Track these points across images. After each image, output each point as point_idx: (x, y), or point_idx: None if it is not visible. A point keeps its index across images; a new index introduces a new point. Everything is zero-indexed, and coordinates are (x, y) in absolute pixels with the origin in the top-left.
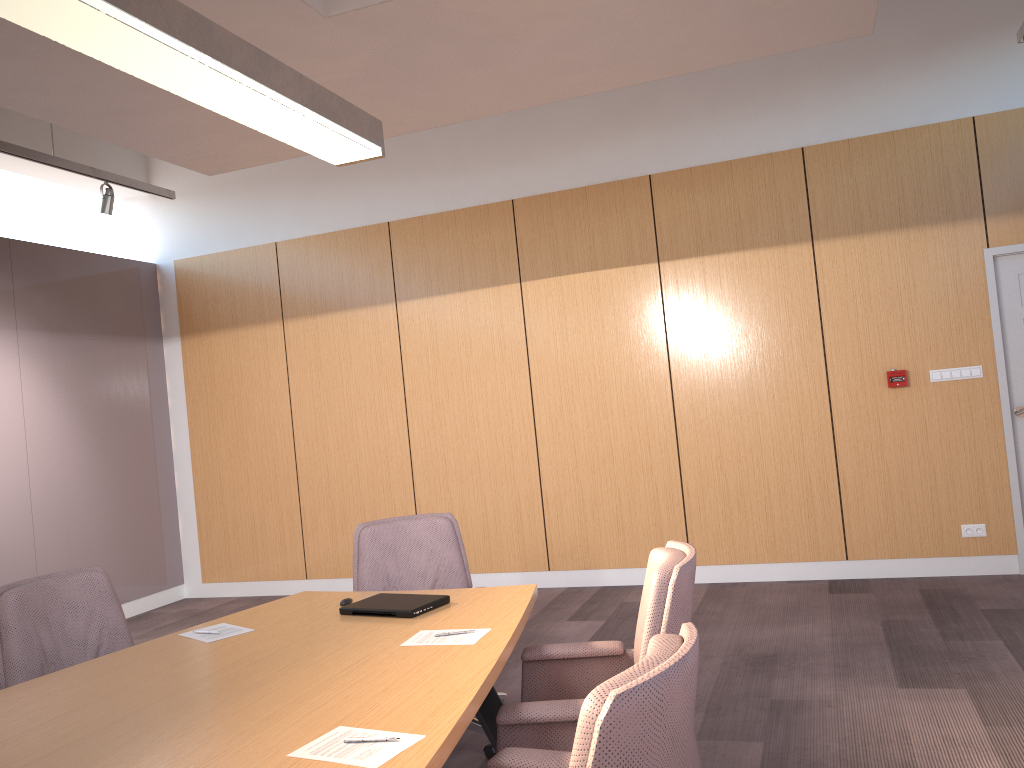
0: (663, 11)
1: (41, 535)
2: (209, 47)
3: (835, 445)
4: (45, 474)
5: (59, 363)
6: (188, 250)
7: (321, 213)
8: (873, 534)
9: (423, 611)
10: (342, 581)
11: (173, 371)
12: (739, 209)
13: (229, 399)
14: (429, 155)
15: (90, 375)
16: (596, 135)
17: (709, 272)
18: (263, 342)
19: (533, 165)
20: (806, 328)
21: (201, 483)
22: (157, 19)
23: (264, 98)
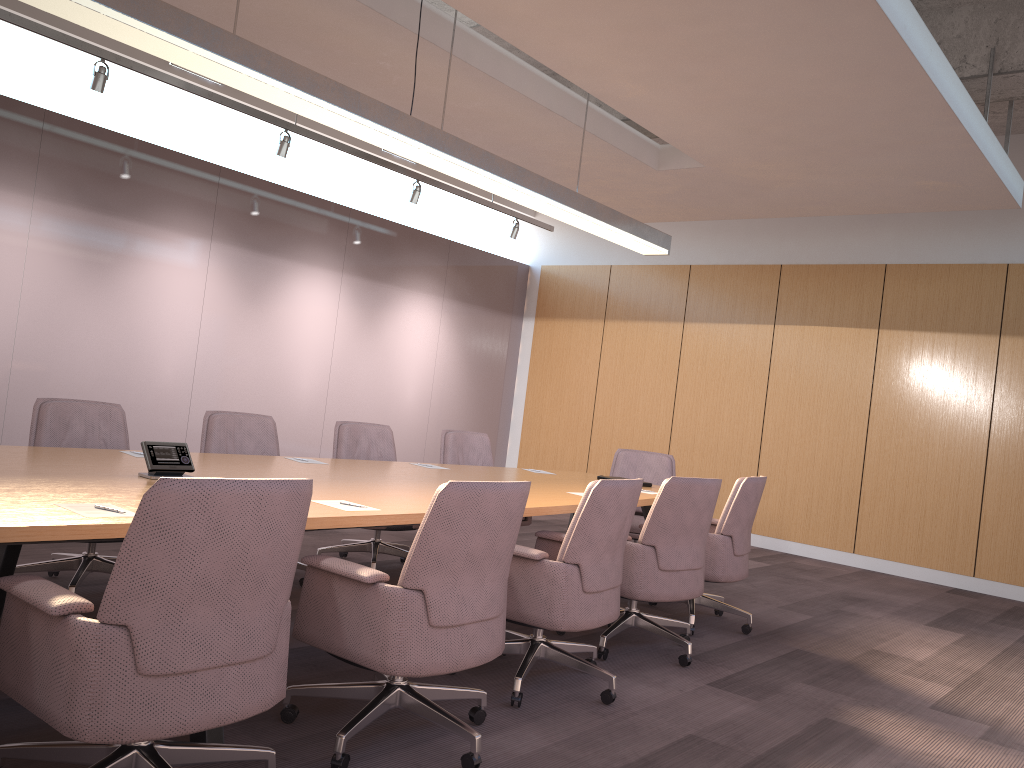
0: (859, 185)
1: (431, 426)
2: (592, 213)
3: (983, 490)
4: (440, 389)
5: (461, 322)
6: (552, 260)
7: None
8: (998, 562)
9: None
10: None
11: (525, 340)
12: (948, 301)
13: (557, 366)
14: (729, 223)
15: (476, 333)
16: (852, 228)
17: (915, 343)
18: (588, 332)
19: (801, 242)
20: (980, 399)
21: (527, 419)
22: (574, 205)
23: (611, 231)
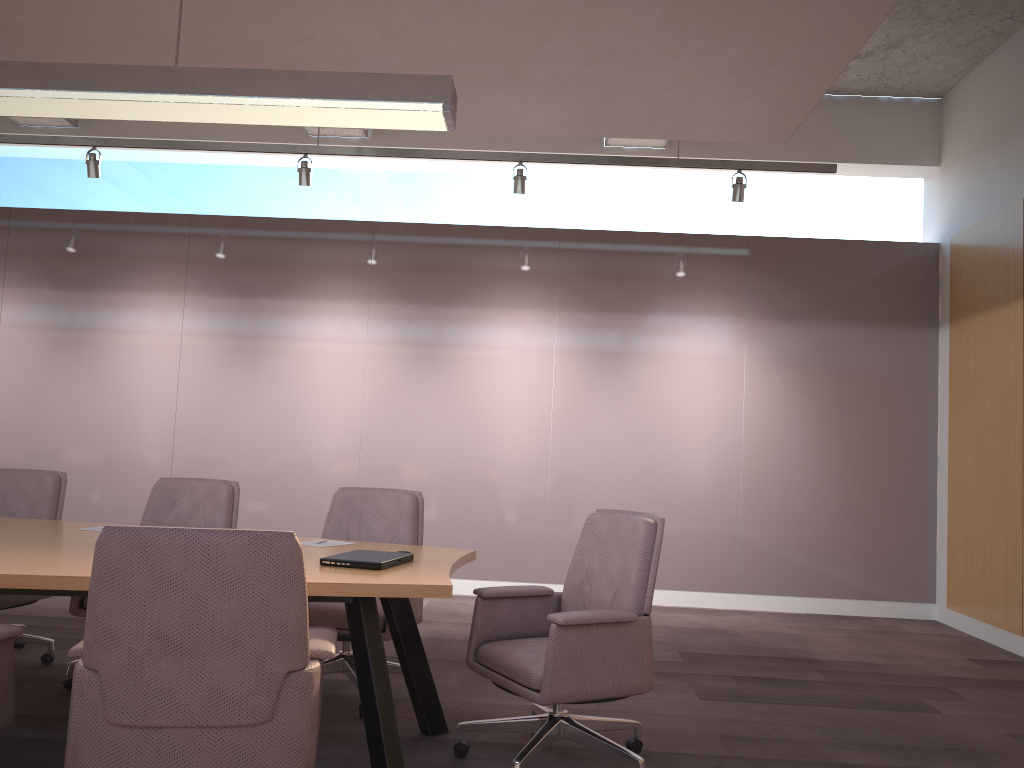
0: None
1: (748, 507)
2: (178, 87)
3: None
4: (760, 452)
5: (790, 349)
6: (960, 223)
7: None
8: None
9: (336, 564)
10: None
11: (942, 362)
12: None
13: (976, 396)
14: None
15: (827, 362)
16: None
17: None
18: (1005, 326)
19: None
20: None
21: (952, 492)
22: (125, 86)
23: (248, 106)
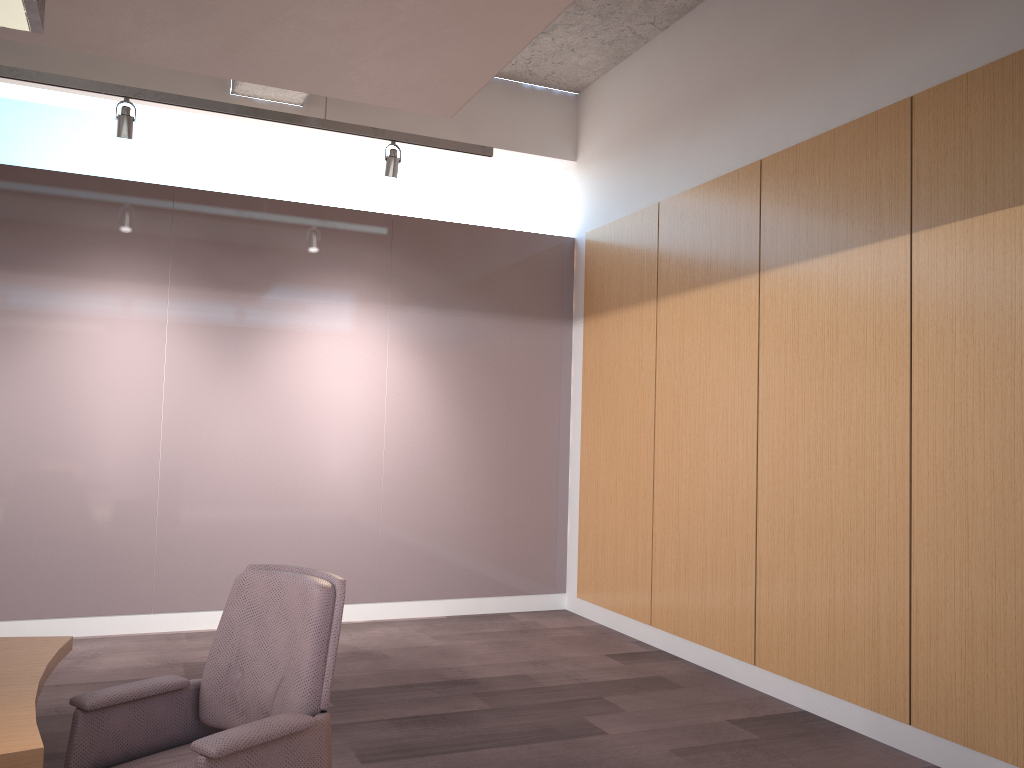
0: None
1: (390, 509)
2: None
3: None
4: (403, 449)
5: (434, 339)
6: (596, 220)
7: (699, 159)
8: None
9: None
10: (679, 641)
11: (576, 356)
12: None
13: (610, 392)
14: (812, 52)
15: (470, 354)
16: None
17: None
18: (639, 326)
19: (947, 30)
20: None
21: (584, 485)
22: None
23: None
